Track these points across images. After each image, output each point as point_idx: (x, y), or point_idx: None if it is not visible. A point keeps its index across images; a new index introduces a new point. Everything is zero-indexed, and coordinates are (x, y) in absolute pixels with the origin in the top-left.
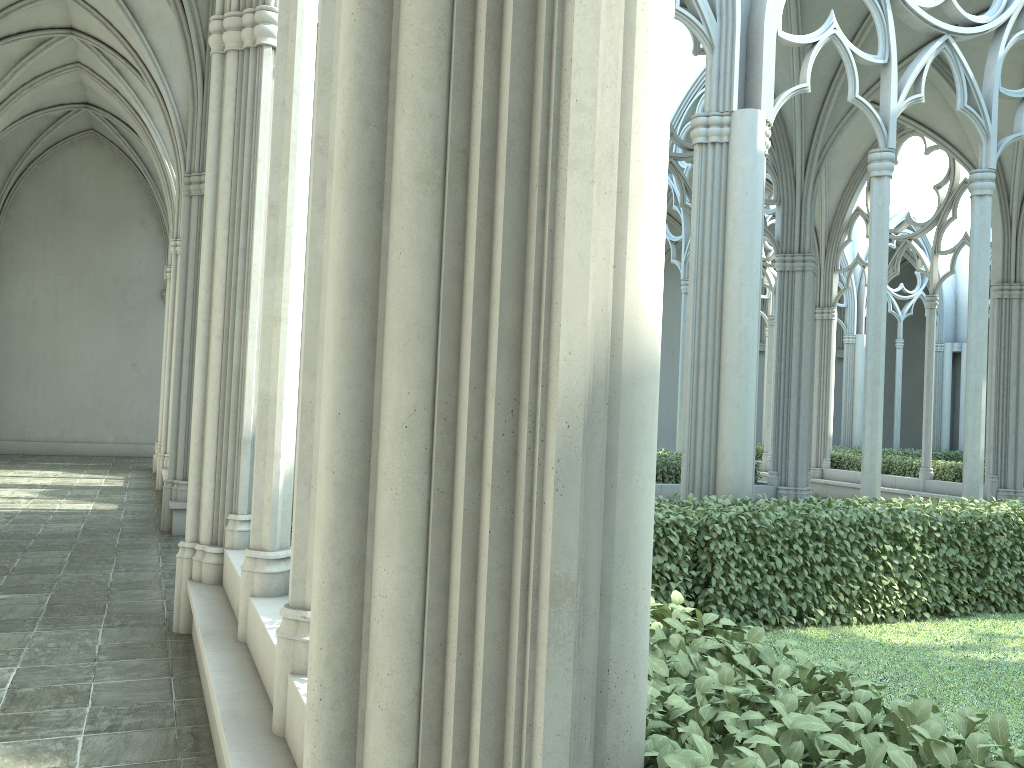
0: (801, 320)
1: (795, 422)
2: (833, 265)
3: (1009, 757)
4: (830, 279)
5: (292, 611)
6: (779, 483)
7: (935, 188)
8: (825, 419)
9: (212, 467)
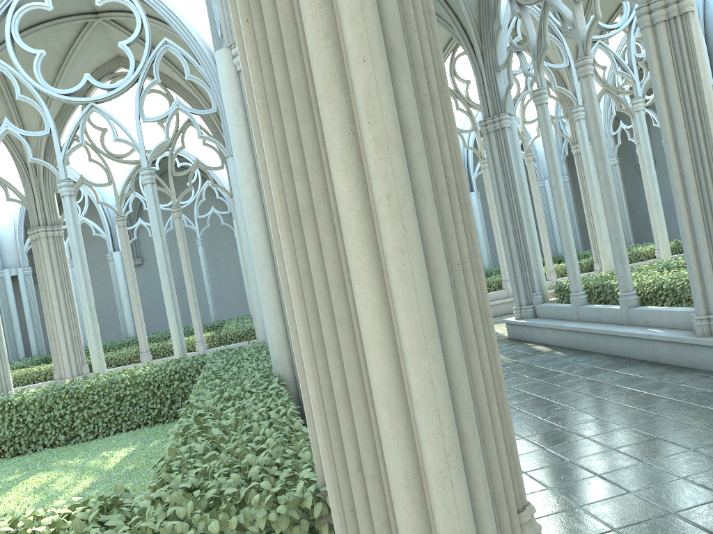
0: None
1: None
2: (53, 186)
3: None
4: (53, 199)
5: None
6: None
7: (161, 123)
8: (76, 329)
9: None
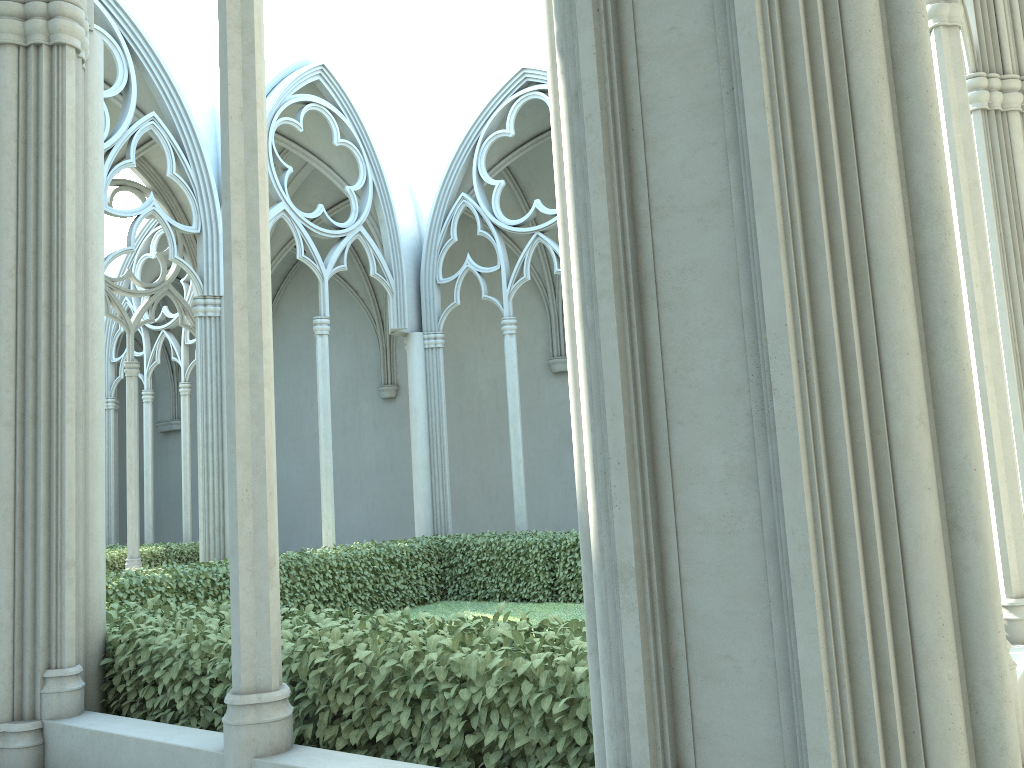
0: None
1: None
2: None
3: None
4: None
5: None
6: None
7: None
8: None
9: None
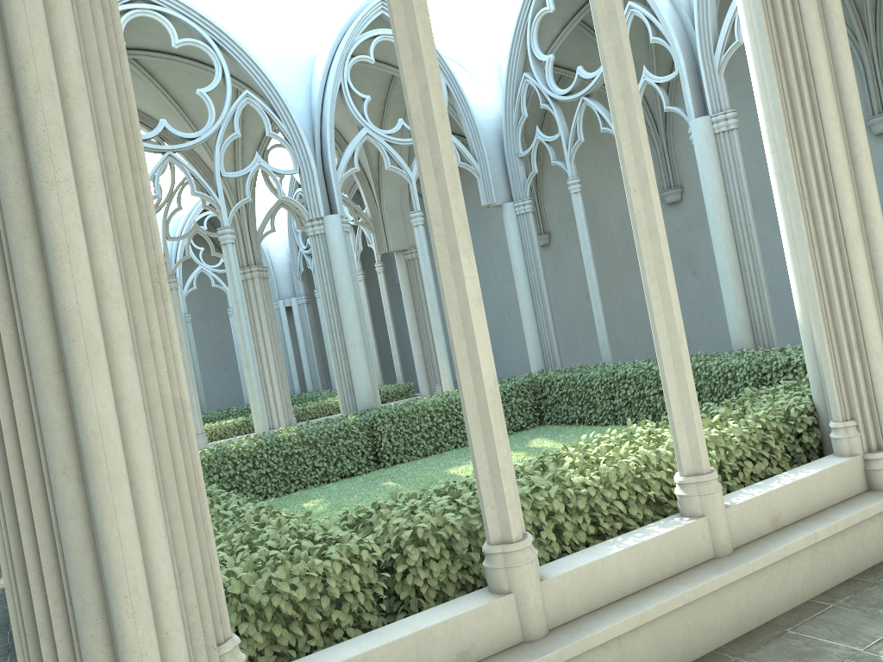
0: None
1: None
2: None
3: (765, 393)
4: None
5: (715, 471)
6: None
7: None
8: None
9: (176, 587)
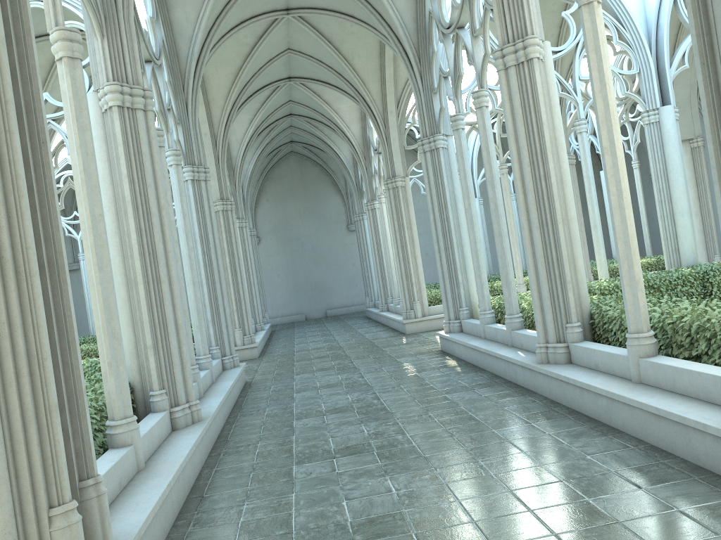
0: (210, 220)
1: (222, 303)
2: None
3: None
4: None
5: None
6: (221, 355)
7: None
8: None
9: None
